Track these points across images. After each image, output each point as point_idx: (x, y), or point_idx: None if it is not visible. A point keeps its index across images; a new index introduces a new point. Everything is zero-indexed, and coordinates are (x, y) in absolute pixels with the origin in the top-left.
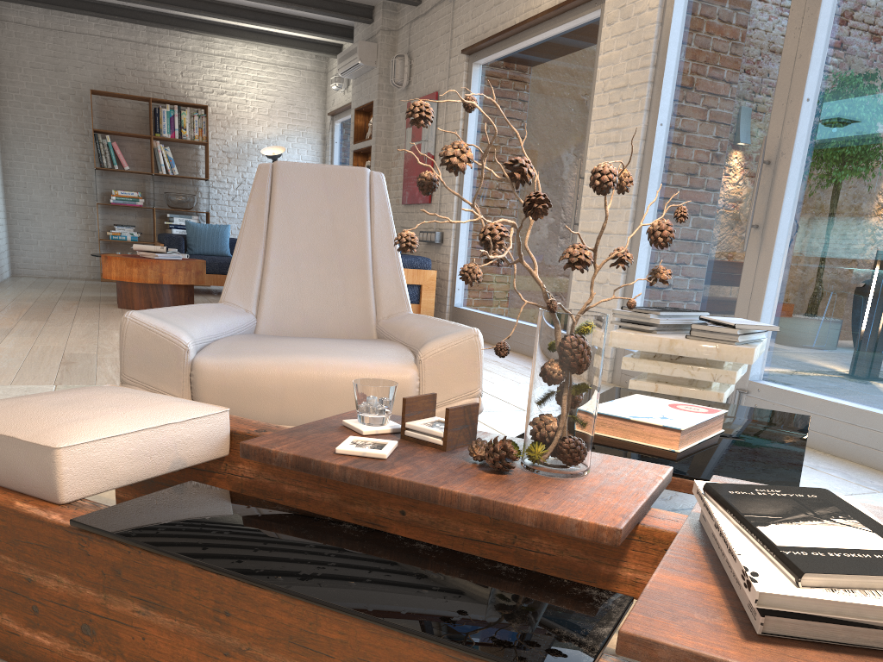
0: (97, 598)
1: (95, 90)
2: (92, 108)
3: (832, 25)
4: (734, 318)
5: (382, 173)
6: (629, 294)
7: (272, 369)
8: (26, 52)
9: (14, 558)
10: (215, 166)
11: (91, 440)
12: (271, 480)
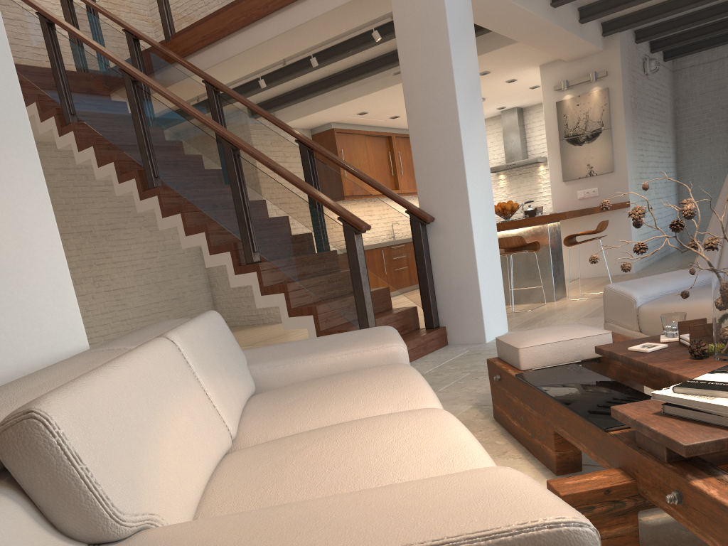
0: (522, 405)
1: None
2: None
3: None
4: None
5: None
6: None
7: (680, 308)
8: (696, 84)
9: (507, 390)
10: None
11: (533, 345)
12: (626, 367)
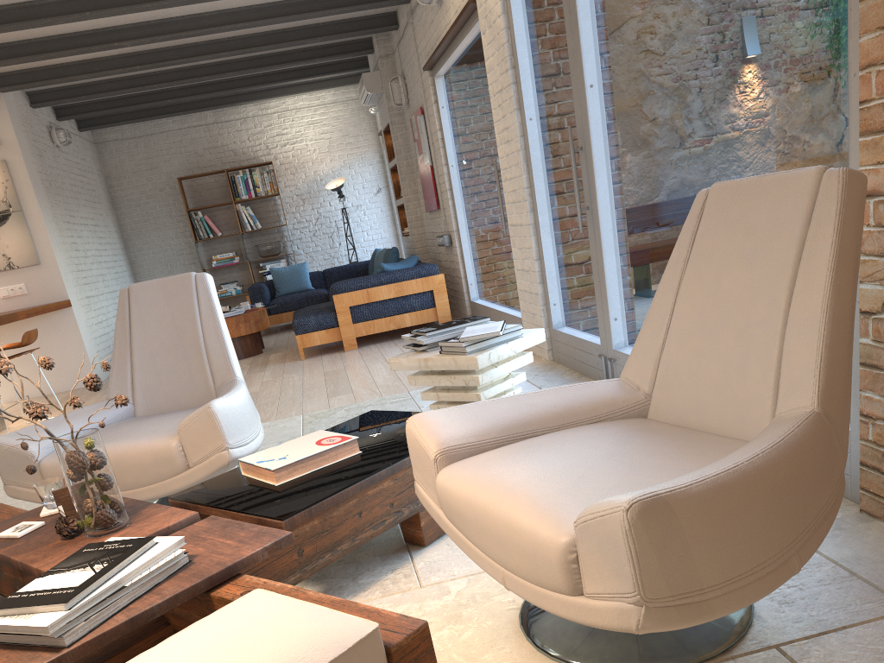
0: None
1: (180, 177)
2: (185, 191)
3: (592, 13)
4: (493, 323)
5: (204, 273)
6: (545, 278)
7: None
8: (126, 161)
9: None
10: (292, 210)
11: None
12: None
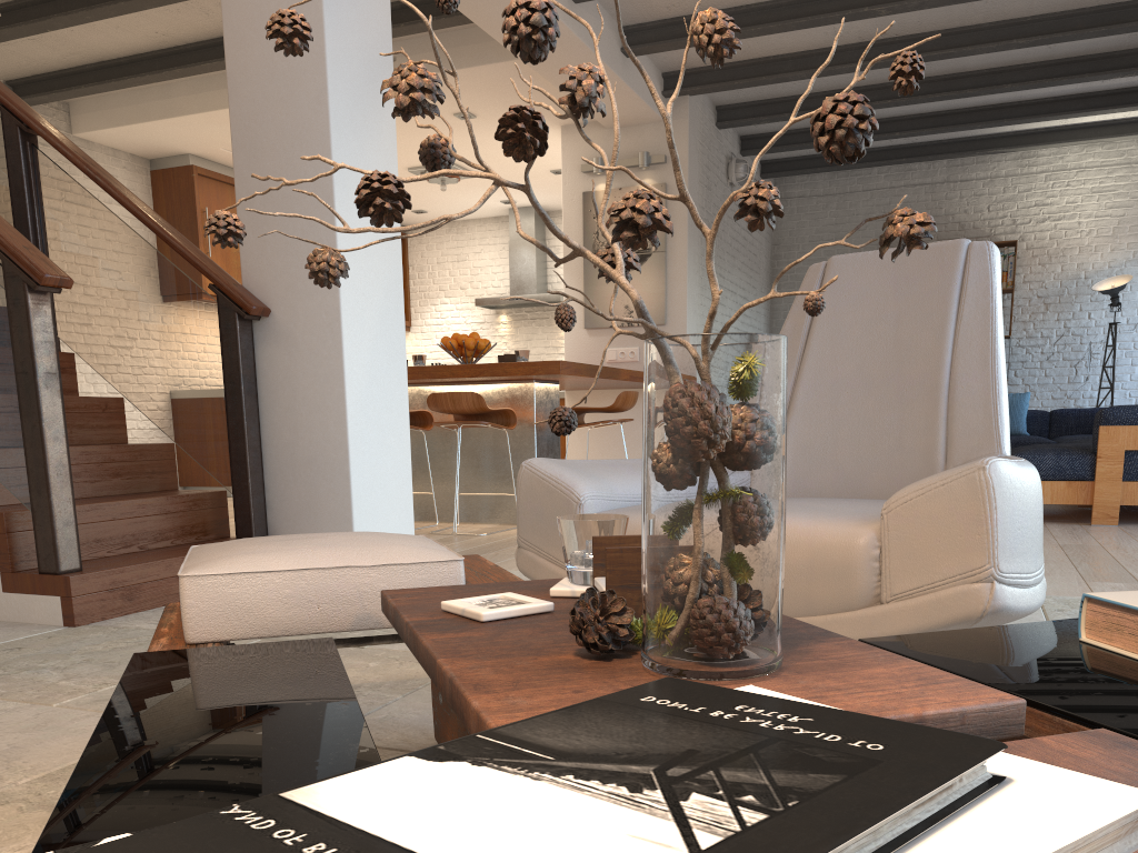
0: None
1: None
2: None
3: None
4: None
5: (989, 242)
6: None
7: None
8: (805, 226)
9: None
10: (1024, 318)
11: (227, 572)
12: None
